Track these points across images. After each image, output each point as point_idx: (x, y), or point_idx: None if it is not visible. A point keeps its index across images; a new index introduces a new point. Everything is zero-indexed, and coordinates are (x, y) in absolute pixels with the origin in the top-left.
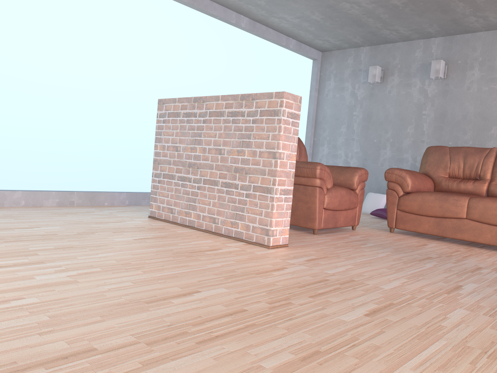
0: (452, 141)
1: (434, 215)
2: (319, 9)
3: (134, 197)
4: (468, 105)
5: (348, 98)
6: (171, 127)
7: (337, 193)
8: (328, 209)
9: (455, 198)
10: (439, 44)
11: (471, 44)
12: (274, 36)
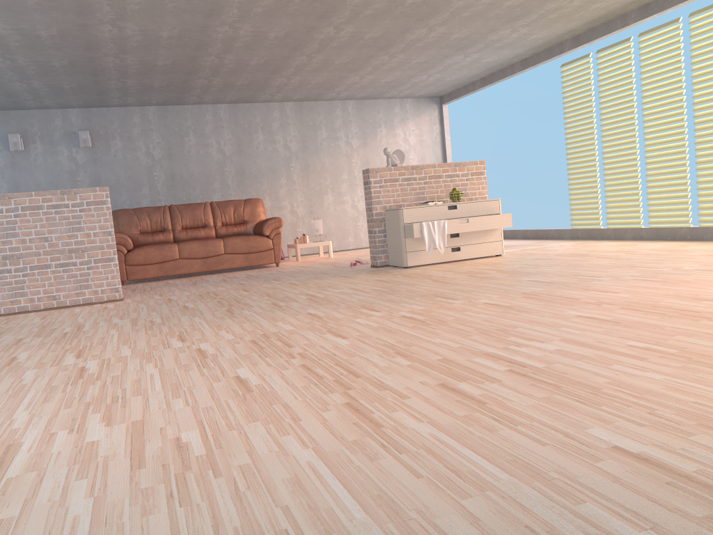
0: (112, 203)
1: (157, 262)
2: None
3: None
4: (118, 170)
5: None
6: None
7: None
8: None
9: (169, 246)
10: (78, 115)
11: (108, 117)
12: None
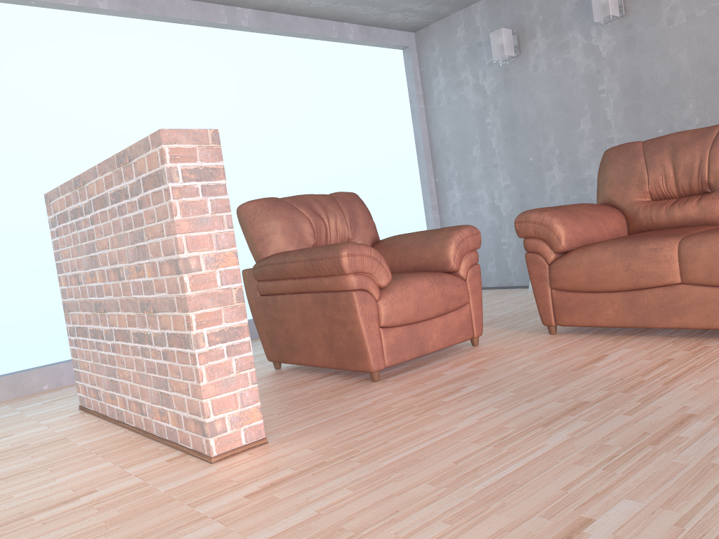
0: (662, 127)
1: (619, 289)
2: None
3: None
4: (676, 52)
5: (472, 98)
6: (65, 241)
7: (407, 290)
8: (394, 326)
9: (652, 246)
10: None
11: None
12: (313, 27)
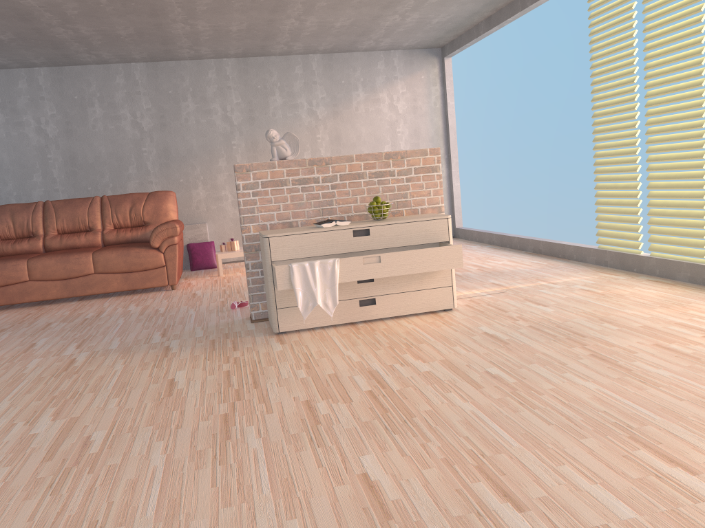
0: None
1: None
2: None
3: None
4: (0, 152)
5: None
6: None
7: None
8: None
9: (14, 263)
10: None
11: None
12: None
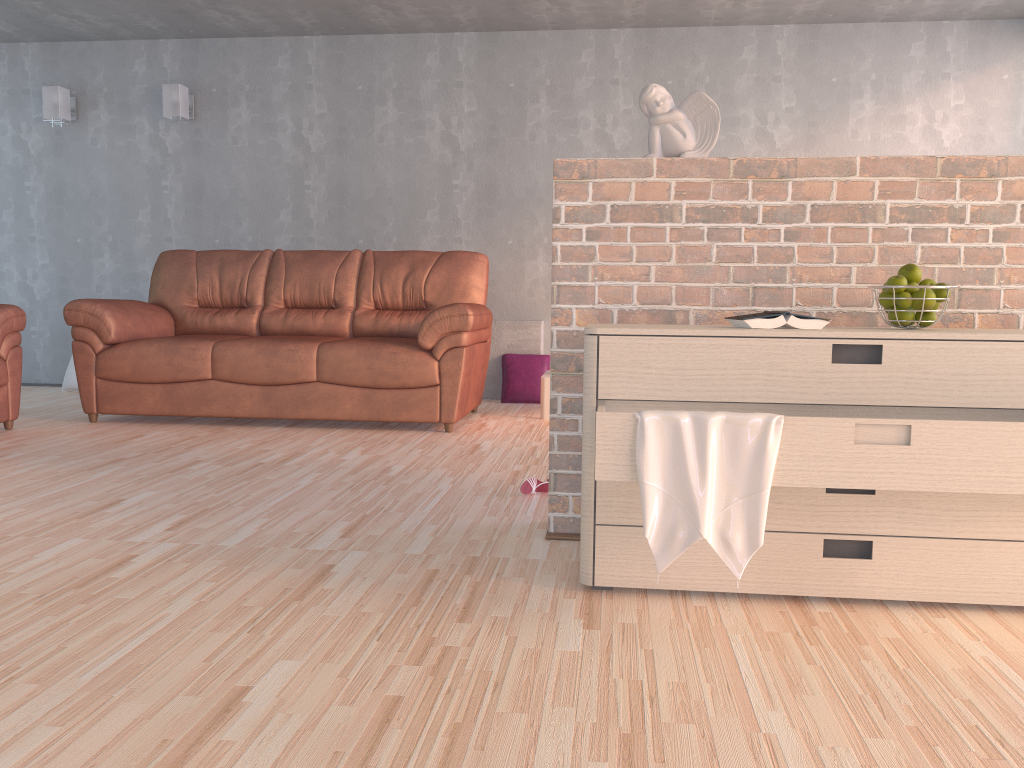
0: (220, 238)
1: (161, 381)
2: None
3: None
4: (238, 171)
5: (9, 152)
6: None
7: None
8: None
9: (192, 346)
10: (175, 53)
11: (229, 59)
12: None
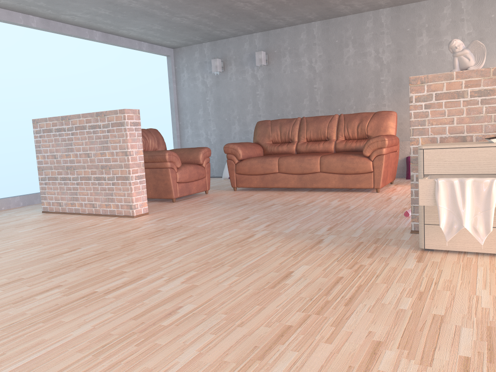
0: (279, 113)
1: (259, 174)
2: (157, 22)
3: (27, 198)
4: (286, 84)
5: (200, 86)
6: (47, 140)
7: (186, 170)
8: (181, 182)
9: (270, 159)
10: (259, 38)
11: (281, 37)
12: (127, 43)
